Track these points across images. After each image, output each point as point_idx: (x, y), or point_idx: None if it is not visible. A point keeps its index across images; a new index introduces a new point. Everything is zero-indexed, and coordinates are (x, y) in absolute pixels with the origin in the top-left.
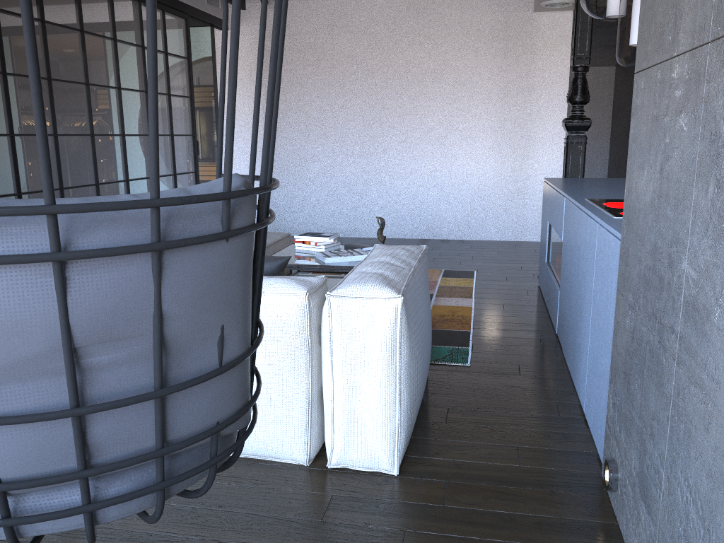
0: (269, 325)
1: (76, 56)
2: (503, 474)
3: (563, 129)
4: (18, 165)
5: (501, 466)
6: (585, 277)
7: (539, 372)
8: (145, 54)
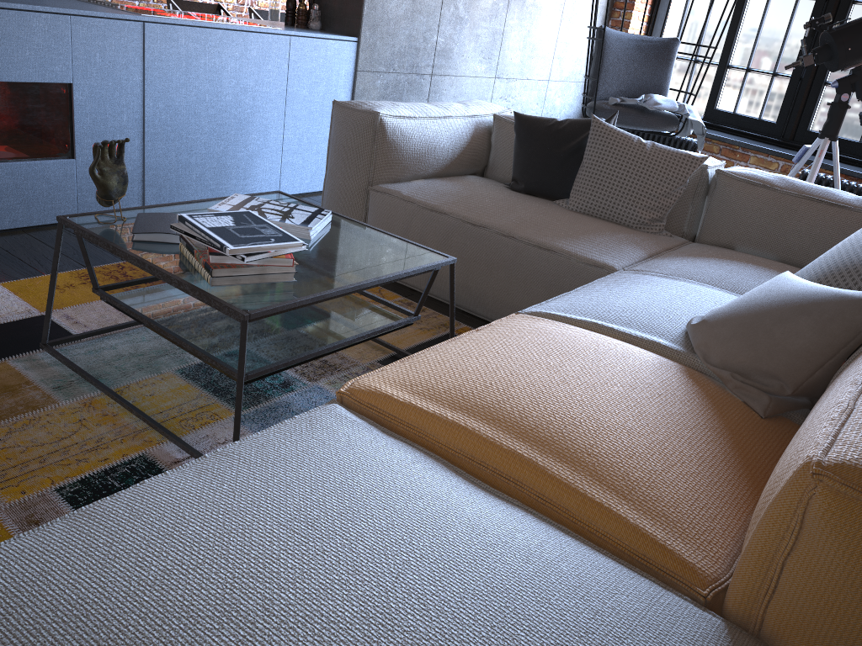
0: None
1: None
2: None
3: None
4: None
5: None
6: (252, 91)
7: None
8: None
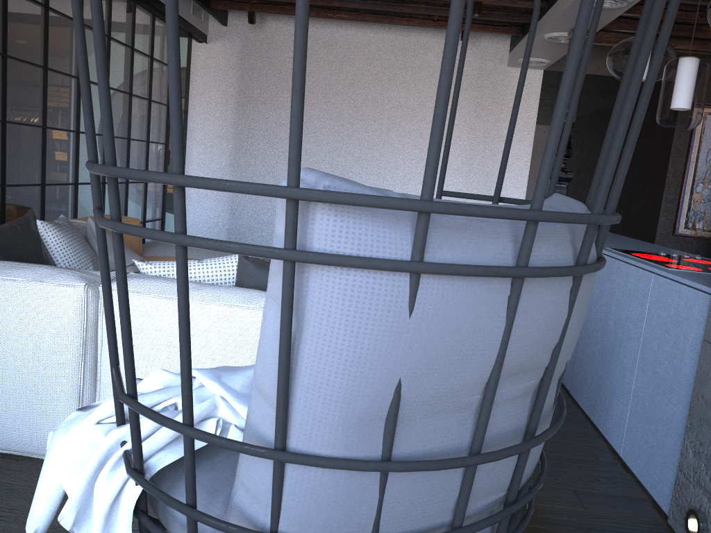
0: None
1: (72, 48)
2: (574, 518)
3: (525, 179)
4: (6, 155)
5: (568, 510)
6: (623, 323)
7: (557, 414)
8: (134, 56)
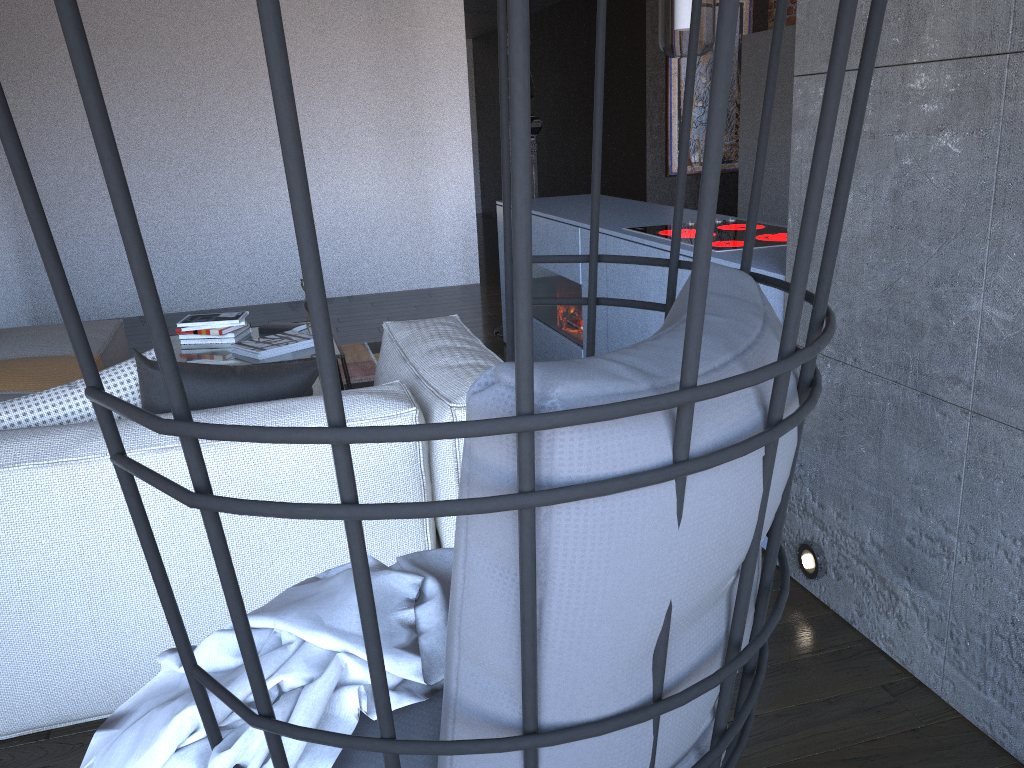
0: (365, 468)
1: None
2: None
3: (467, 131)
4: None
5: None
6: None
7: None
8: None
